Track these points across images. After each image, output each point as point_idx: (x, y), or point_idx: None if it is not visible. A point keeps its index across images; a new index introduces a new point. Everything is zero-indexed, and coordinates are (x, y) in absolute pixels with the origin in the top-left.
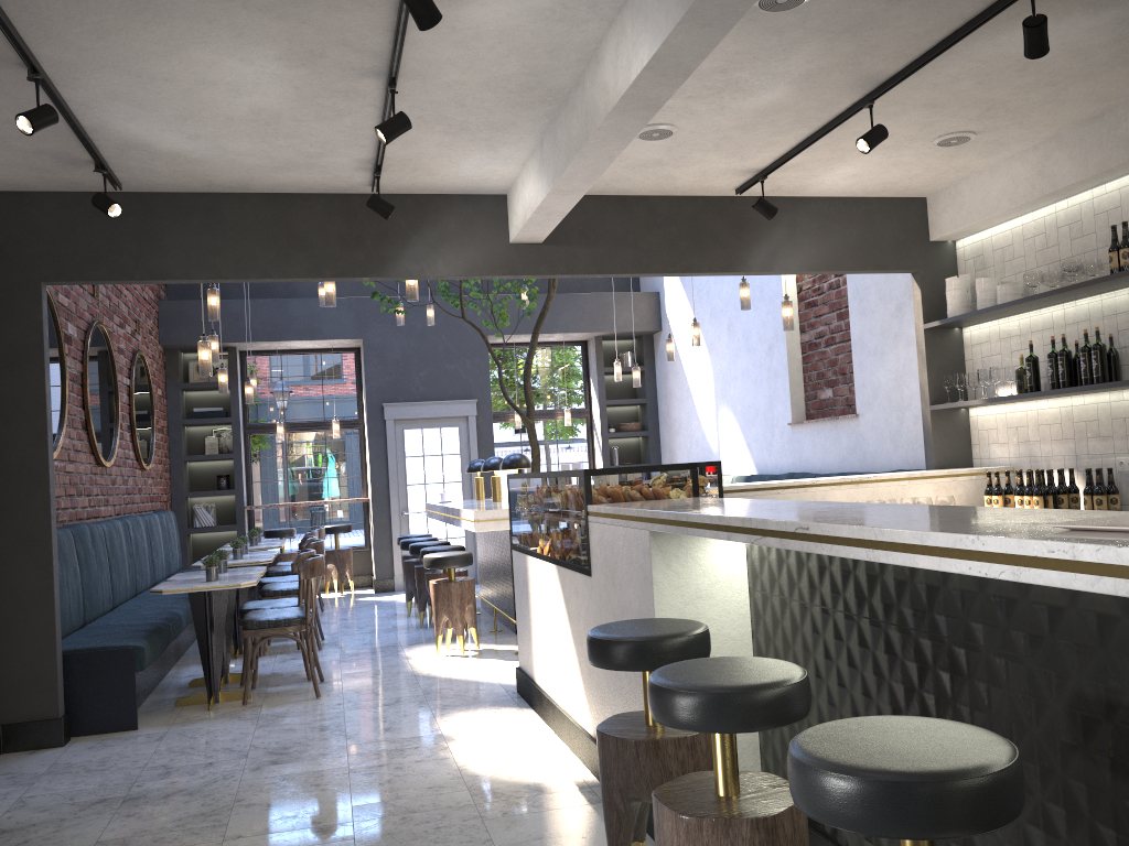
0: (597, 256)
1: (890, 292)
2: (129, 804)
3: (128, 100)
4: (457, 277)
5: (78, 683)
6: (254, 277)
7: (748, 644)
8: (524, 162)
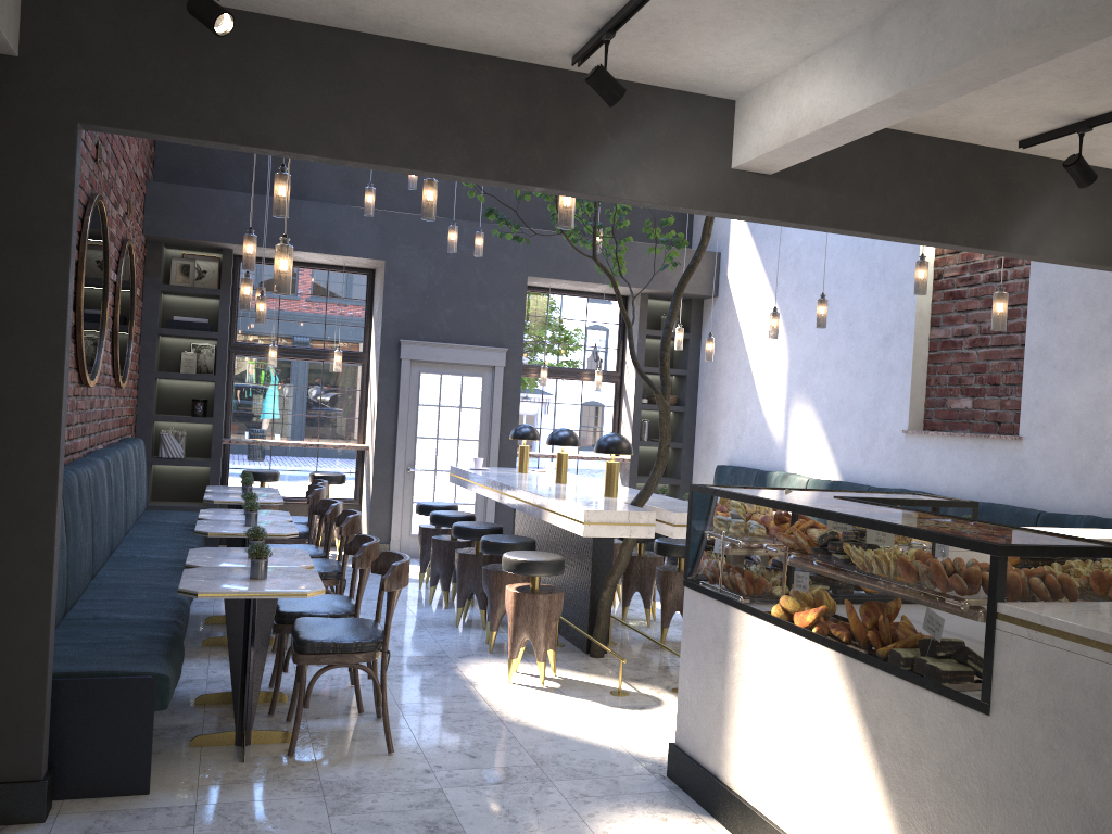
0: (835, 203)
1: (1104, 298)
2: None
3: None
4: (658, 205)
5: (70, 723)
6: (389, 163)
7: None
8: (810, 53)
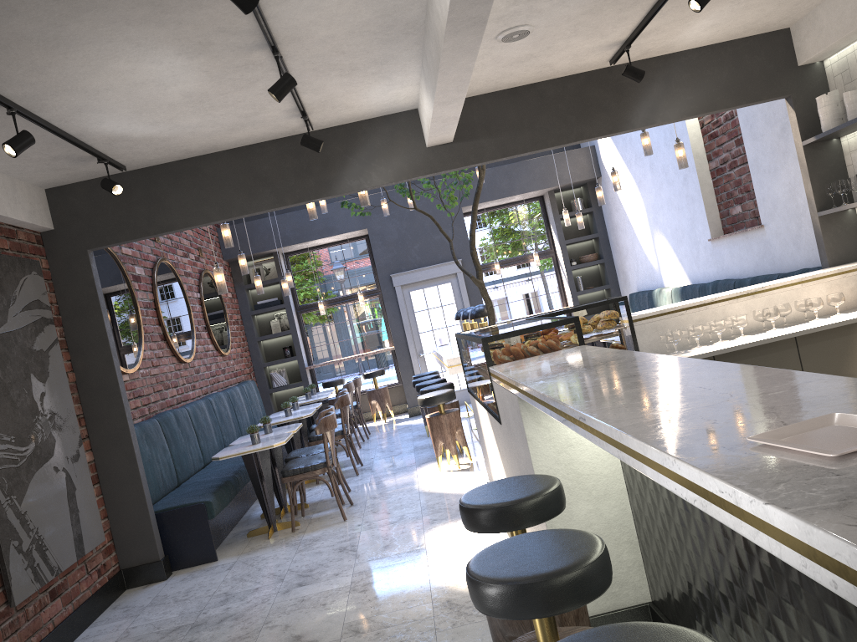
0: (500, 143)
1: (774, 116)
2: (194, 631)
3: (90, 110)
4: (389, 183)
5: (171, 533)
6: (235, 215)
7: (620, 479)
8: (417, 82)
